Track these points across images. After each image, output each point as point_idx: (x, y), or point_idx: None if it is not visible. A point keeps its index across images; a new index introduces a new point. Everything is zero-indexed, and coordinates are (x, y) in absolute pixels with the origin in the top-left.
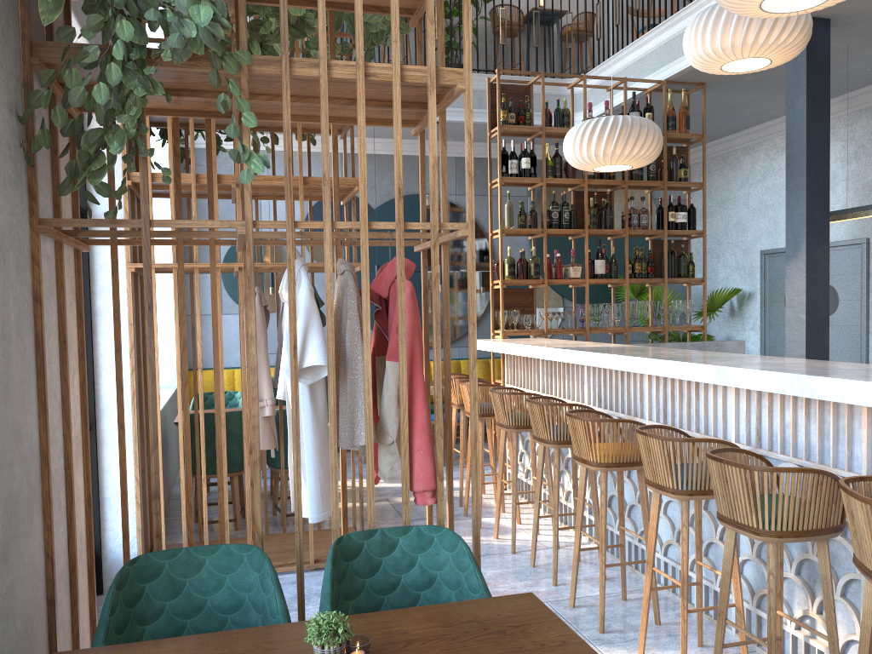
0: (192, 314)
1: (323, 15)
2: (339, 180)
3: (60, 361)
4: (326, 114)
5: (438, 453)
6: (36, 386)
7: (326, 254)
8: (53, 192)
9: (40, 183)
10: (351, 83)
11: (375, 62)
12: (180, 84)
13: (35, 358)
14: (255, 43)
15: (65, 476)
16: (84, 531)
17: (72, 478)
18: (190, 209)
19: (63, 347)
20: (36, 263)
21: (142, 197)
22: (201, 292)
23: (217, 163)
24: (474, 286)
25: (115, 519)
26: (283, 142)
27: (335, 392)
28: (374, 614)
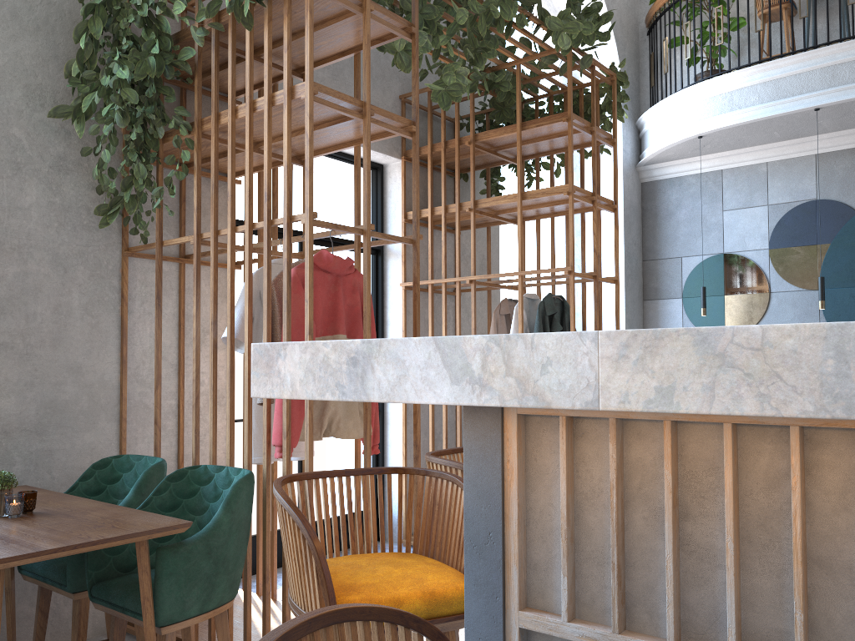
0: (487, 326)
1: (230, 75)
2: (552, 189)
3: (178, 338)
4: (230, 147)
5: (283, 414)
6: (119, 346)
7: (228, 251)
8: (179, 231)
9: (151, 227)
10: (276, 117)
11: (822, 43)
12: (221, 147)
13: (120, 330)
14: (476, 84)
15: (178, 412)
16: (225, 458)
17: (181, 413)
18: (488, 235)
19: (179, 329)
20: (122, 274)
21: (156, 227)
22: (663, 317)
23: (680, 190)
24: (308, 267)
25: (393, 485)
26: (744, 156)
27: (229, 358)
28: (116, 506)
